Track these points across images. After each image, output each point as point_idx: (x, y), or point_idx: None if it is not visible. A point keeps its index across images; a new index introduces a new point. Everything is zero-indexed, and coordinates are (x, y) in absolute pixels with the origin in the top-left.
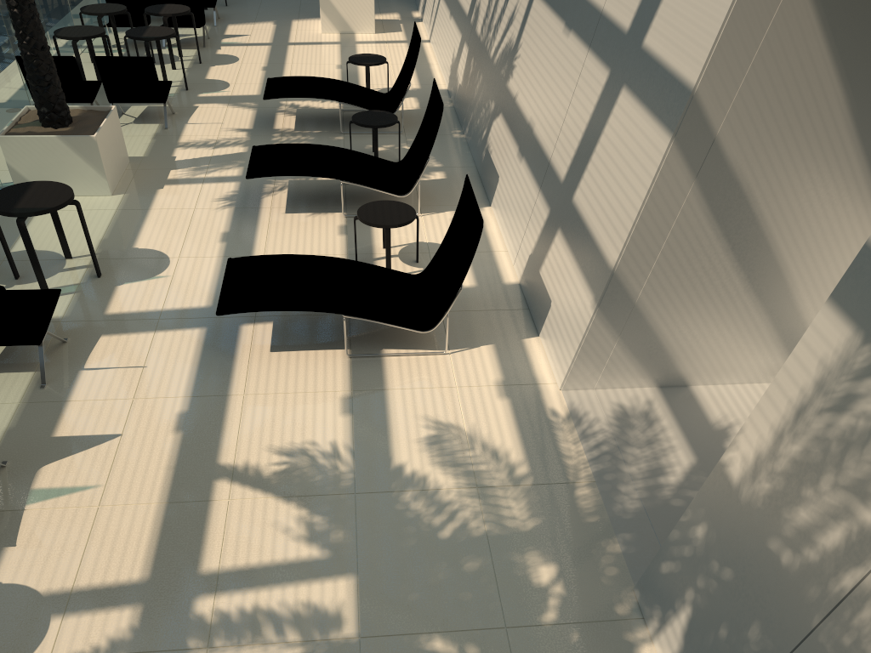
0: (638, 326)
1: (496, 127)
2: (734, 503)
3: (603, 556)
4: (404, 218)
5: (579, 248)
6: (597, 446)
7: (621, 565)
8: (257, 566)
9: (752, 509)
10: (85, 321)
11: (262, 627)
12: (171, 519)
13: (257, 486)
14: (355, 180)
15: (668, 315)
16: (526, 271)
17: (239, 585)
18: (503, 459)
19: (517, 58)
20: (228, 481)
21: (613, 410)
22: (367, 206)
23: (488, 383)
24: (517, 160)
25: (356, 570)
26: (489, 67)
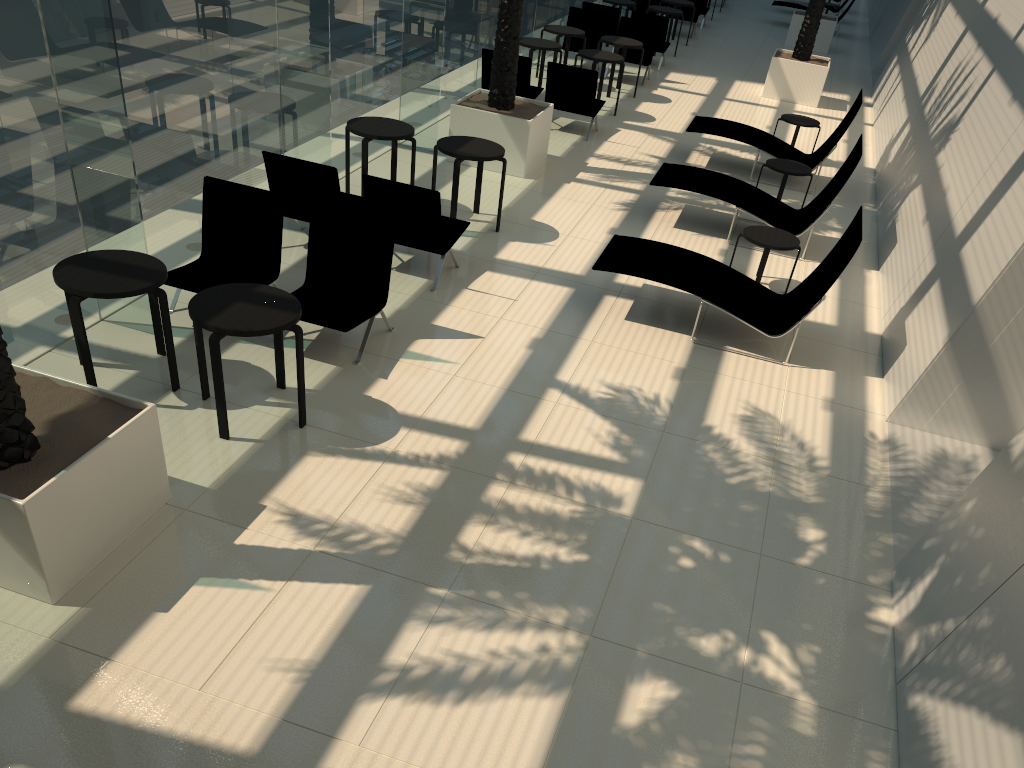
0: (985, 374)
1: (910, 198)
2: (1007, 475)
3: (873, 541)
4: (786, 244)
5: (950, 293)
6: (904, 470)
7: (887, 553)
8: (564, 449)
9: (1020, 475)
10: (477, 258)
11: (556, 486)
12: (506, 400)
13: (582, 402)
14: (750, 210)
15: (1021, 370)
16: (891, 323)
17: (546, 456)
18: (807, 451)
19: (955, 131)
20: (559, 391)
21: (934, 450)
22: (755, 227)
23: (816, 397)
24: (920, 224)
25: (645, 478)
26: (924, 143)
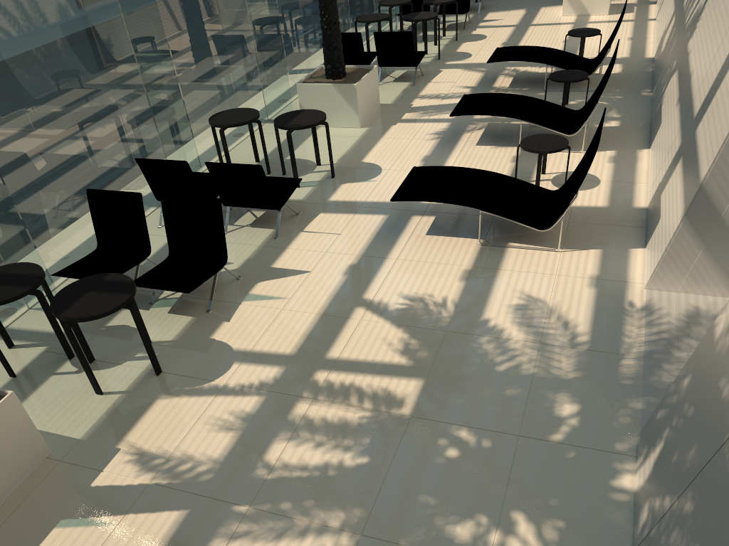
0: (723, 238)
1: (671, 82)
2: (710, 355)
3: (623, 408)
4: (556, 147)
5: (687, 170)
6: (658, 333)
7: (635, 418)
8: (362, 361)
9: (719, 357)
10: (314, 203)
11: (350, 396)
12: (320, 324)
13: (381, 315)
14: (532, 120)
15: None
16: (653, 197)
17: (346, 369)
18: (571, 329)
19: (699, 20)
20: (364, 309)
21: (687, 310)
22: (531, 137)
23: (583, 276)
24: (675, 106)
25: (426, 377)
26: (681, 32)
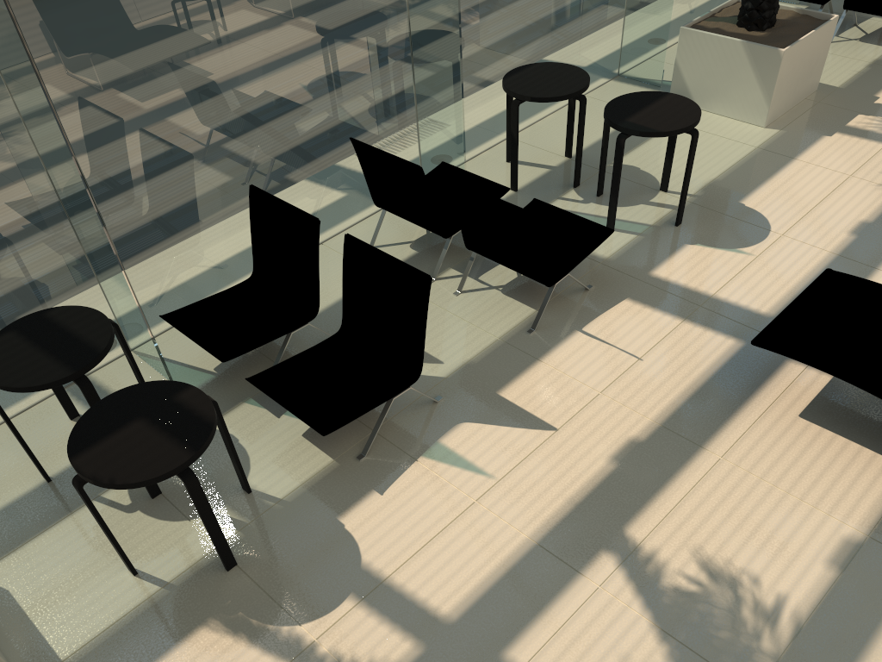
0: None
1: None
2: None
3: None
4: None
5: None
6: None
7: None
8: None
9: None
10: (623, 274)
11: None
12: (525, 566)
13: (642, 592)
14: None
15: None
16: None
17: None
18: None
19: None
20: (616, 562)
21: None
22: None
23: None
24: None
25: None
26: None
